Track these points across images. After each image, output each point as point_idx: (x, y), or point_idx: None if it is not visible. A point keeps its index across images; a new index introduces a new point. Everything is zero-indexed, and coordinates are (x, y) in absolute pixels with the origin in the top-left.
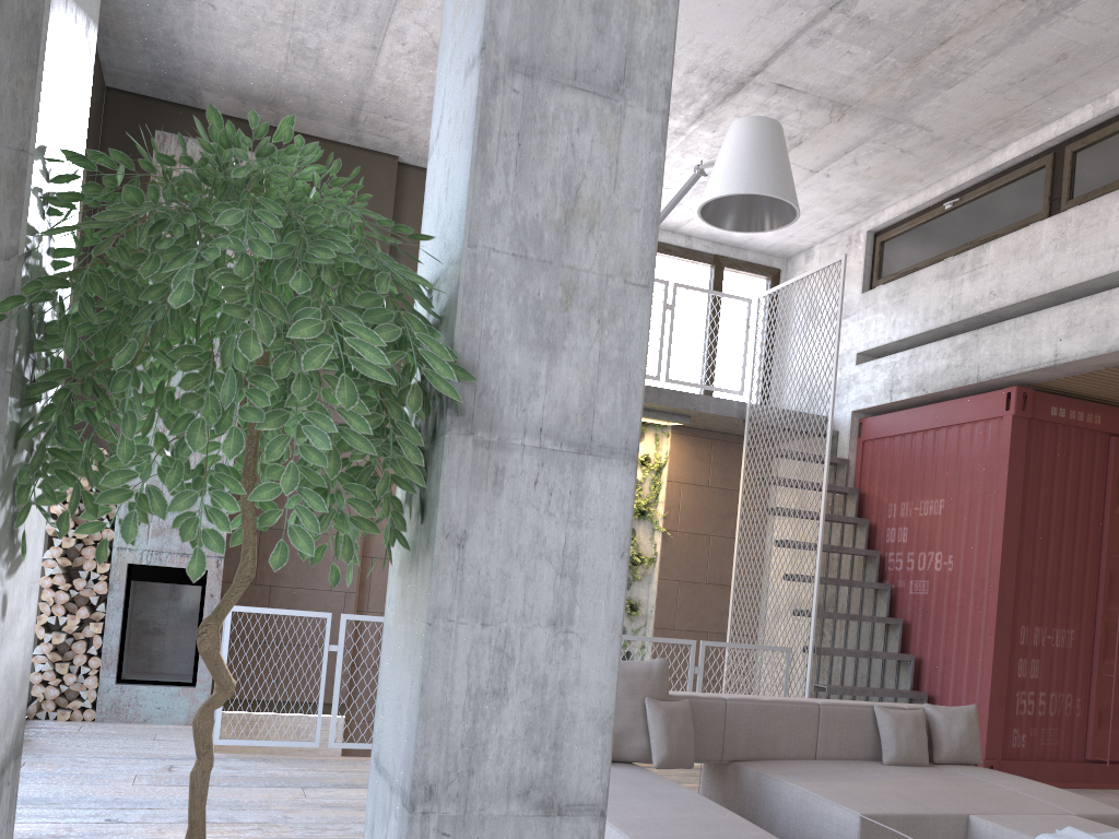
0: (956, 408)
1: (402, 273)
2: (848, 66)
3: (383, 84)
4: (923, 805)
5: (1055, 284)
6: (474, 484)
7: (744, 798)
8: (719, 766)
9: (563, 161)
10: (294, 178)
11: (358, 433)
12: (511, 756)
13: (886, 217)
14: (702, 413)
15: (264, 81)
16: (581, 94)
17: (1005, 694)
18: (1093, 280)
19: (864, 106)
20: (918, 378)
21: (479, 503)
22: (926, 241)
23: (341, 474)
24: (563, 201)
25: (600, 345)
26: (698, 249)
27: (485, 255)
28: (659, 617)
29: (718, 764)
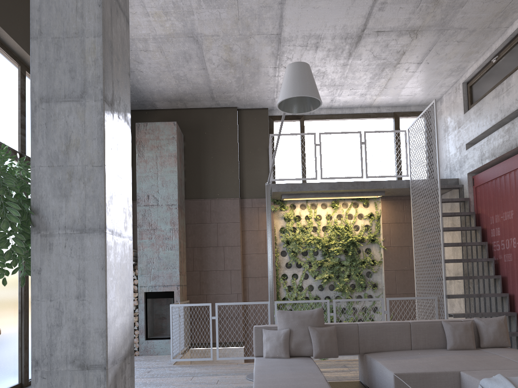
0: (511, 162)
1: (5, 182)
2: (404, 13)
3: (215, 81)
4: (437, 368)
5: None
6: (42, 250)
7: (368, 370)
8: (361, 356)
9: (63, 128)
10: None
11: None
12: (66, 348)
13: (469, 74)
14: (388, 189)
15: (173, 92)
16: (68, 102)
17: None
18: None
19: (425, 28)
20: (491, 150)
21: (44, 257)
22: (488, 81)
23: None
24: (65, 142)
25: (85, 191)
26: (384, 112)
27: (38, 168)
28: (387, 289)
29: (361, 355)
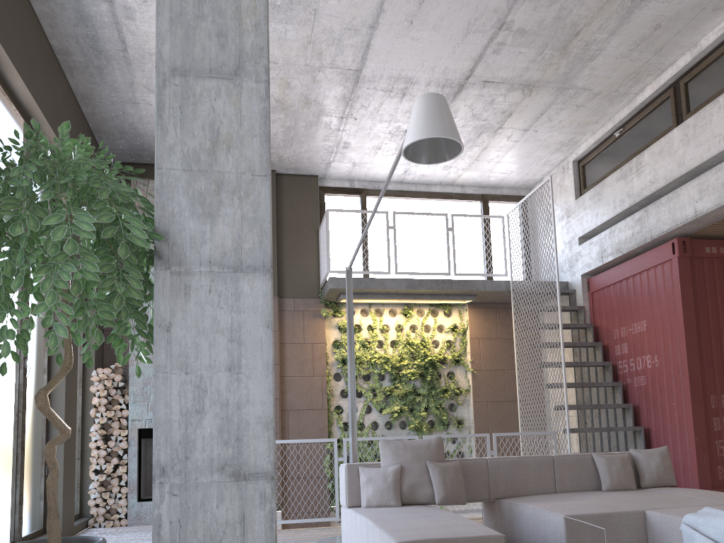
0: (643, 259)
1: (117, 187)
2: (523, 61)
3: None
4: (614, 508)
5: (687, 167)
6: (173, 296)
7: (505, 521)
8: (490, 504)
9: (208, 116)
10: (58, 149)
11: (91, 271)
12: (211, 447)
13: (582, 150)
14: (482, 291)
15: None
16: (215, 80)
17: (707, 443)
18: (710, 159)
19: (542, 83)
20: (616, 245)
21: (177, 305)
22: (608, 159)
23: (98, 300)
24: (210, 137)
25: (241, 211)
26: (470, 192)
27: (167, 172)
28: (477, 426)
29: (490, 502)
